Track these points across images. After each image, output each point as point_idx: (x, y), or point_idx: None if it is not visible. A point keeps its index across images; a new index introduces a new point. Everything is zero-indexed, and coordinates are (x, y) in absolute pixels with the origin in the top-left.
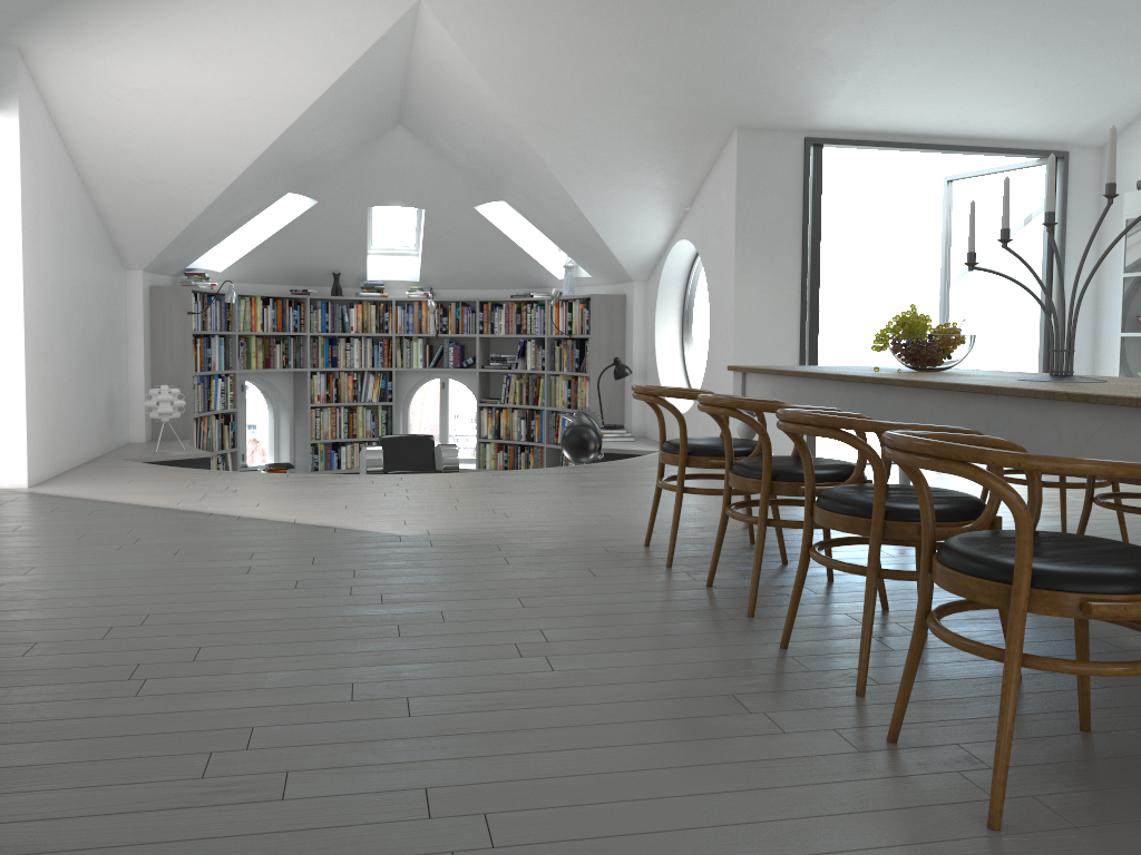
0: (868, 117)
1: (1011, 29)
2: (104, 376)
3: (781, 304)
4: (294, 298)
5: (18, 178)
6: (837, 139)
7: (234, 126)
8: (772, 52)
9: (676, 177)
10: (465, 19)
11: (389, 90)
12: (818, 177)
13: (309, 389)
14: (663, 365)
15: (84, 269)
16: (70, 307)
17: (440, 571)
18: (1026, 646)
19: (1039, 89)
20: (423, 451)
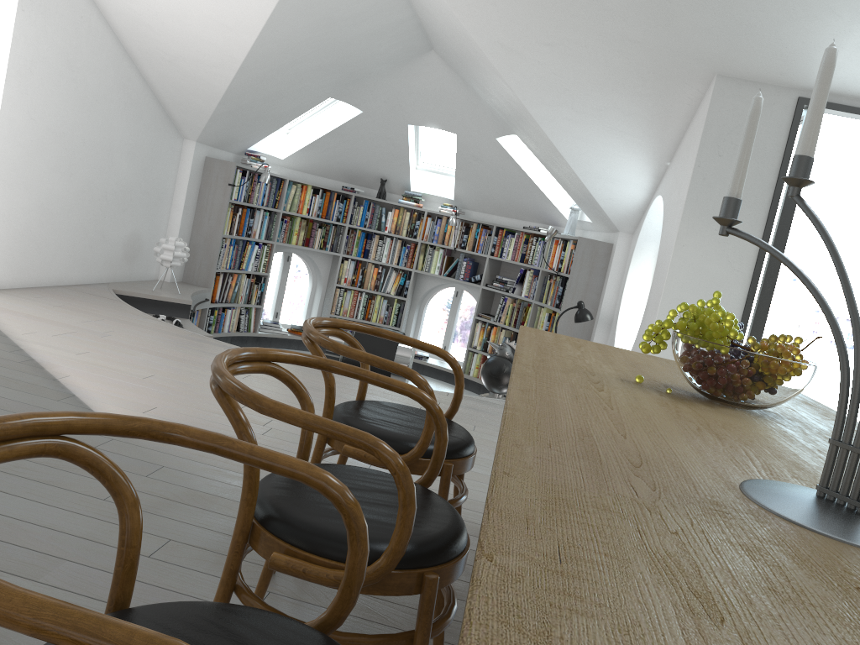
0: None
1: None
2: (127, 219)
3: (726, 279)
4: (346, 194)
5: (12, 24)
6: (840, 105)
7: (223, 11)
8: None
9: (652, 125)
10: None
11: (389, 3)
12: None
13: (338, 271)
14: (624, 319)
15: (111, 125)
16: (81, 152)
17: (7, 485)
18: None
19: None
20: (391, 345)
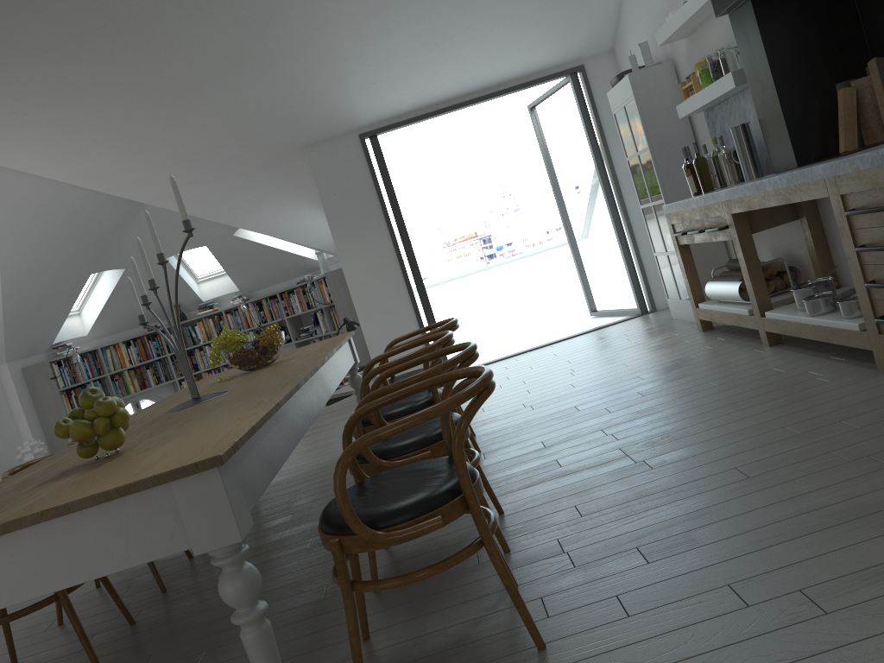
0: (395, 104)
1: (437, 13)
2: None
3: (383, 265)
4: (155, 332)
5: None
6: (384, 127)
7: None
8: (272, 97)
9: (298, 189)
10: (36, 163)
11: (83, 199)
12: (381, 160)
13: None
14: None
15: None
16: None
17: None
18: (178, 623)
19: (510, 37)
20: None
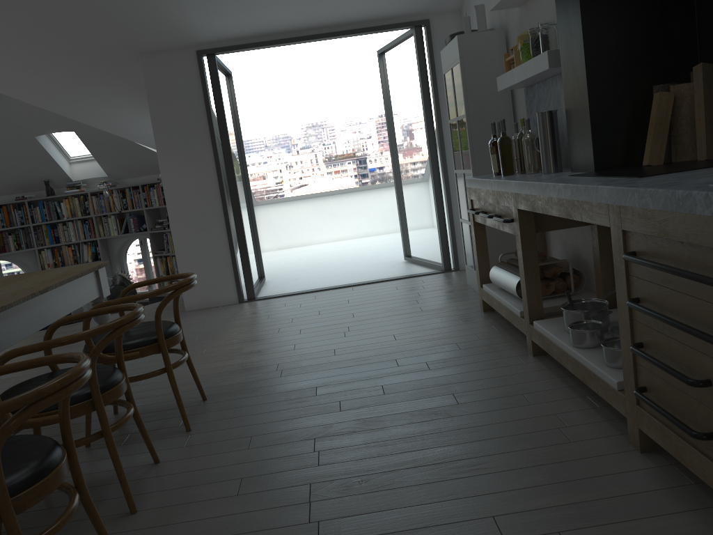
0: (234, 26)
1: None
2: None
3: (202, 183)
4: (23, 202)
5: None
6: (223, 47)
7: None
8: None
9: (138, 94)
10: None
11: None
12: (215, 80)
13: (39, 261)
14: None
15: None
16: None
17: None
18: None
19: None
20: None
